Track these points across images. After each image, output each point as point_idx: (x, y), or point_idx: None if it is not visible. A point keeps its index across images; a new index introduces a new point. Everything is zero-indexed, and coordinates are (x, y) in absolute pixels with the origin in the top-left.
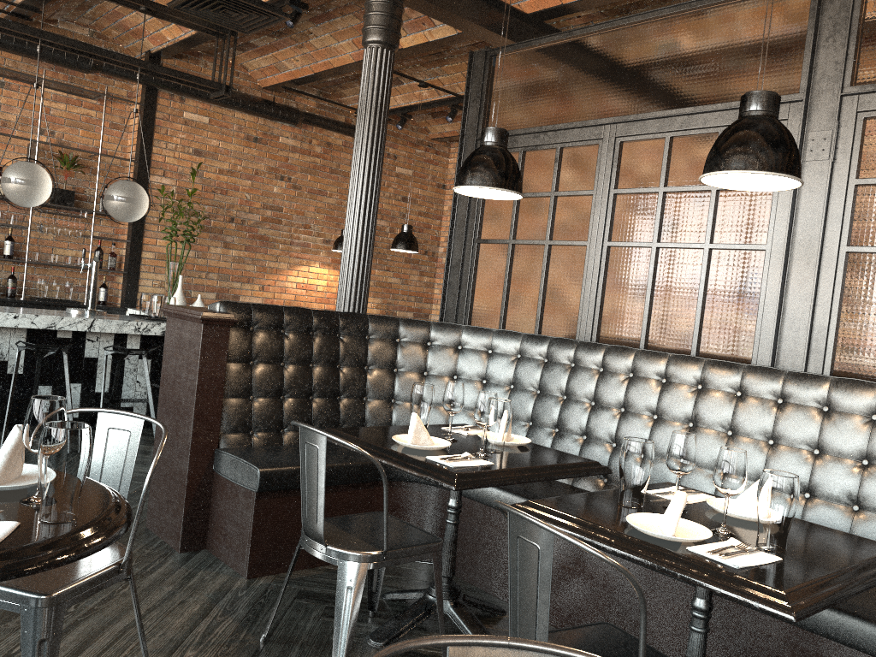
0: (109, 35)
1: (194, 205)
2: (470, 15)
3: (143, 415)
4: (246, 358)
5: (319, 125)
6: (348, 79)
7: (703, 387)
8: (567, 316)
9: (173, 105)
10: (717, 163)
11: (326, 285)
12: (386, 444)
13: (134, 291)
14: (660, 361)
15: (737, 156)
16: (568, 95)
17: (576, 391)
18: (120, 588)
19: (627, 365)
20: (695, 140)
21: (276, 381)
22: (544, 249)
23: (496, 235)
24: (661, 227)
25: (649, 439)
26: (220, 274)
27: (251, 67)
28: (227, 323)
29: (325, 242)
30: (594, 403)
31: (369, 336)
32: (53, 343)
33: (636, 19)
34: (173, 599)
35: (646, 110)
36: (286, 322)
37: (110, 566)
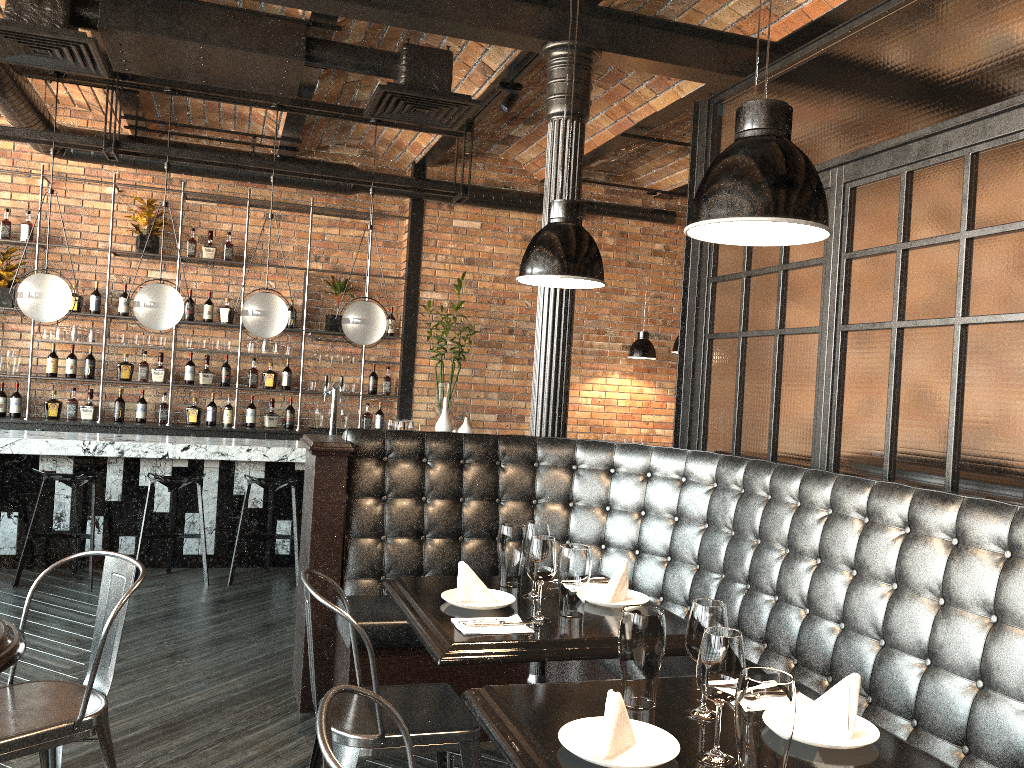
0: (378, 152)
1: (468, 319)
2: (692, 59)
3: (134, 559)
4: (377, 492)
5: (606, 213)
6: (633, 157)
7: (911, 531)
8: (802, 430)
9: (441, 214)
10: (691, 214)
11: (628, 398)
12: (431, 600)
13: (407, 416)
14: (861, 492)
15: (706, 201)
16: (793, 137)
17: (768, 533)
18: (204, 747)
19: (824, 498)
20: (938, 172)
21: (414, 519)
22: (774, 341)
23: (727, 327)
24: (903, 298)
25: (844, 605)
26: (501, 392)
27: (523, 160)
28: (342, 454)
29: (625, 348)
30: (788, 550)
31: (538, 463)
32: (291, 476)
33: (859, 21)
34: (246, 765)
35: (878, 141)
36: (428, 450)
37: (60, 724)
